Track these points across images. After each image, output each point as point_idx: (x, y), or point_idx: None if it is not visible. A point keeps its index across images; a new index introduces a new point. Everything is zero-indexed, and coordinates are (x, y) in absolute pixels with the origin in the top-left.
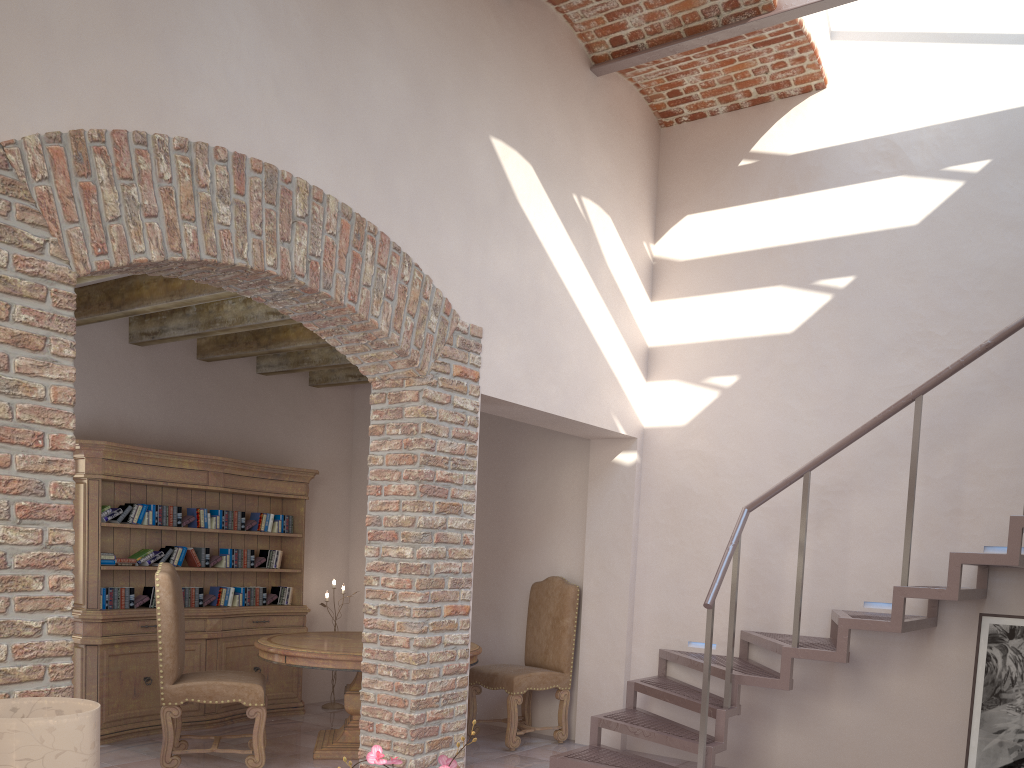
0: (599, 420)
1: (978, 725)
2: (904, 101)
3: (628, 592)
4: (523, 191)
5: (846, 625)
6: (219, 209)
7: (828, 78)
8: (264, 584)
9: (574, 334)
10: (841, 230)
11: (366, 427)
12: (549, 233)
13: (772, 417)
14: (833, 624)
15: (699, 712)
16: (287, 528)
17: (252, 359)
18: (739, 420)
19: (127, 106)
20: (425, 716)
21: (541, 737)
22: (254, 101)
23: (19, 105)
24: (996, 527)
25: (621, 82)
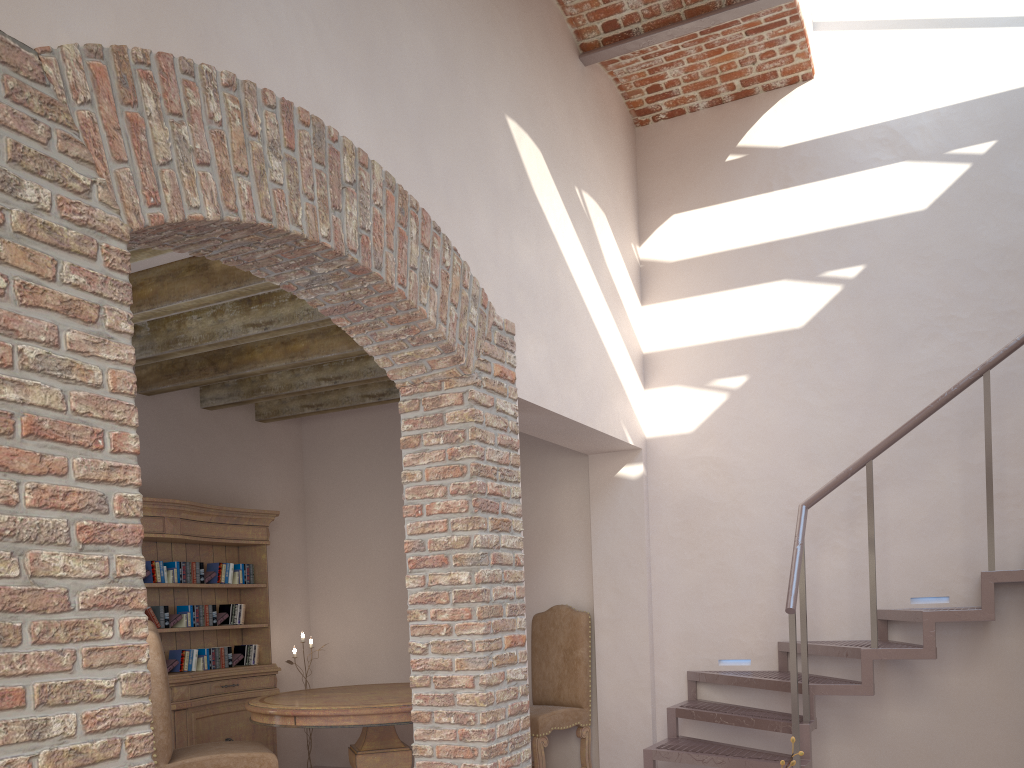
0: (612, 429)
1: None
2: (898, 87)
3: (647, 613)
4: (536, 178)
5: (932, 618)
6: (271, 164)
7: (814, 68)
8: (225, 644)
9: (587, 336)
10: (845, 219)
11: (319, 464)
12: (559, 226)
13: (789, 415)
14: (880, 625)
15: (773, 730)
16: (248, 578)
17: (195, 392)
18: (753, 421)
19: (170, 26)
20: (497, 765)
21: None
22: (296, 42)
23: (53, 4)
24: None
25: (603, 75)
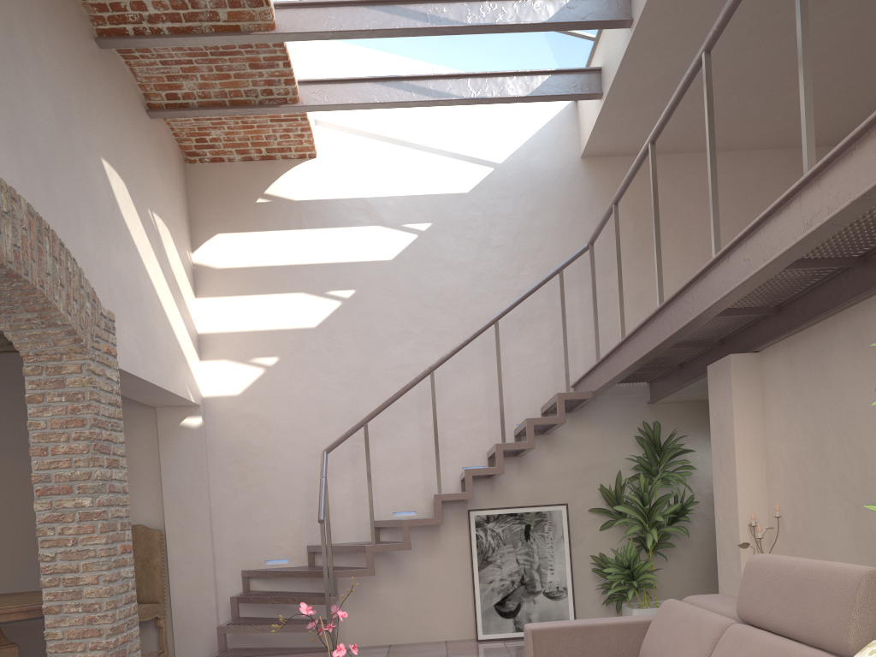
0: (181, 391)
1: (478, 580)
2: (372, 177)
3: (209, 529)
4: (123, 204)
5: (407, 524)
6: None
7: (317, 151)
8: None
9: (161, 321)
10: (341, 258)
11: None
12: (140, 239)
13: (309, 387)
14: (374, 531)
15: (311, 603)
16: None
17: None
18: (283, 390)
19: None
20: (118, 640)
21: None
22: None
23: None
24: (467, 455)
25: (163, 125)
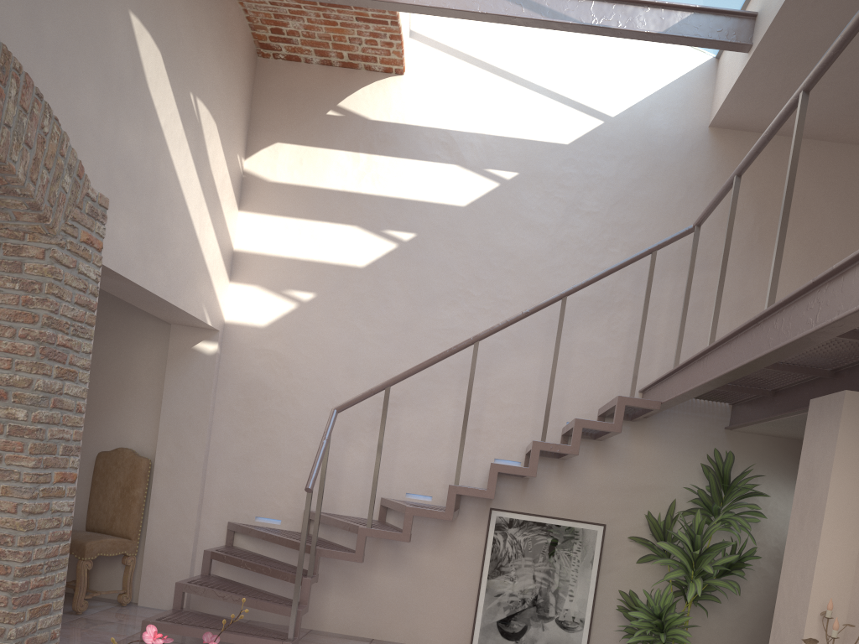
0: (193, 309)
1: (485, 590)
2: (461, 107)
3: (202, 469)
4: (152, 75)
5: (411, 512)
6: None
7: (406, 67)
8: None
9: (181, 225)
10: (408, 194)
11: None
12: (169, 123)
13: (342, 334)
14: (382, 509)
15: (284, 580)
16: None
17: None
18: (314, 331)
19: None
20: (29, 584)
21: (101, 600)
22: None
23: None
24: (503, 445)
25: (234, 3)
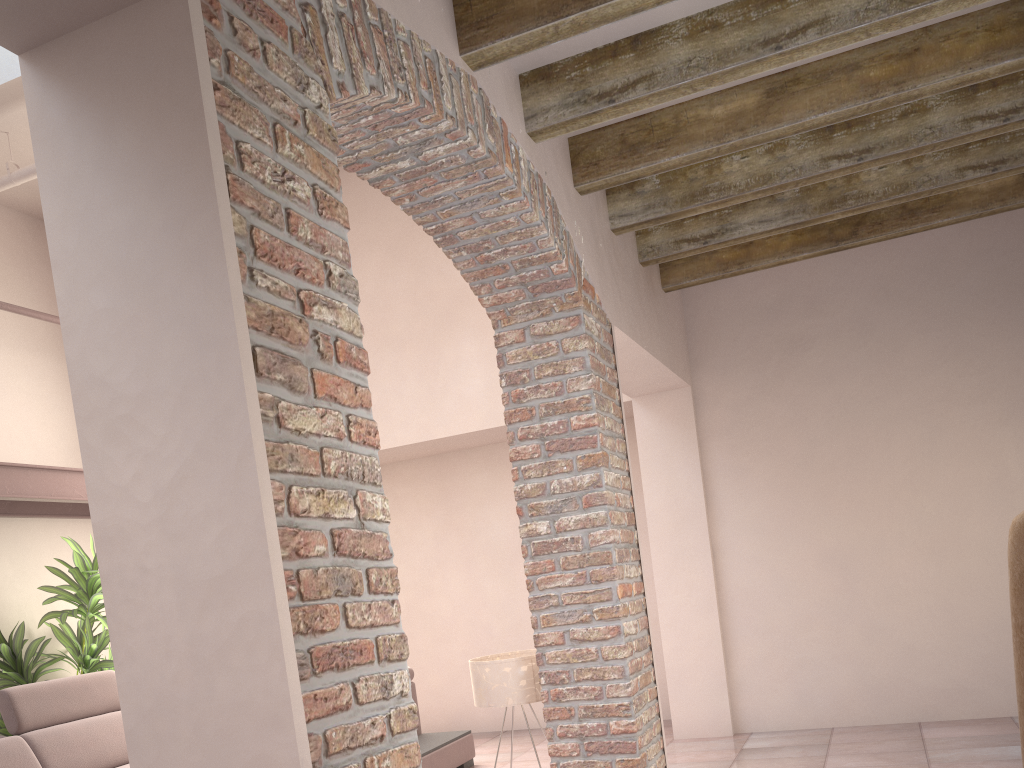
0: None
1: None
2: None
3: None
4: None
5: None
6: None
7: None
8: None
9: None
10: None
11: None
12: None
13: None
14: None
15: None
16: None
17: None
18: None
19: None
20: None
21: None
22: None
23: None
24: None
25: None
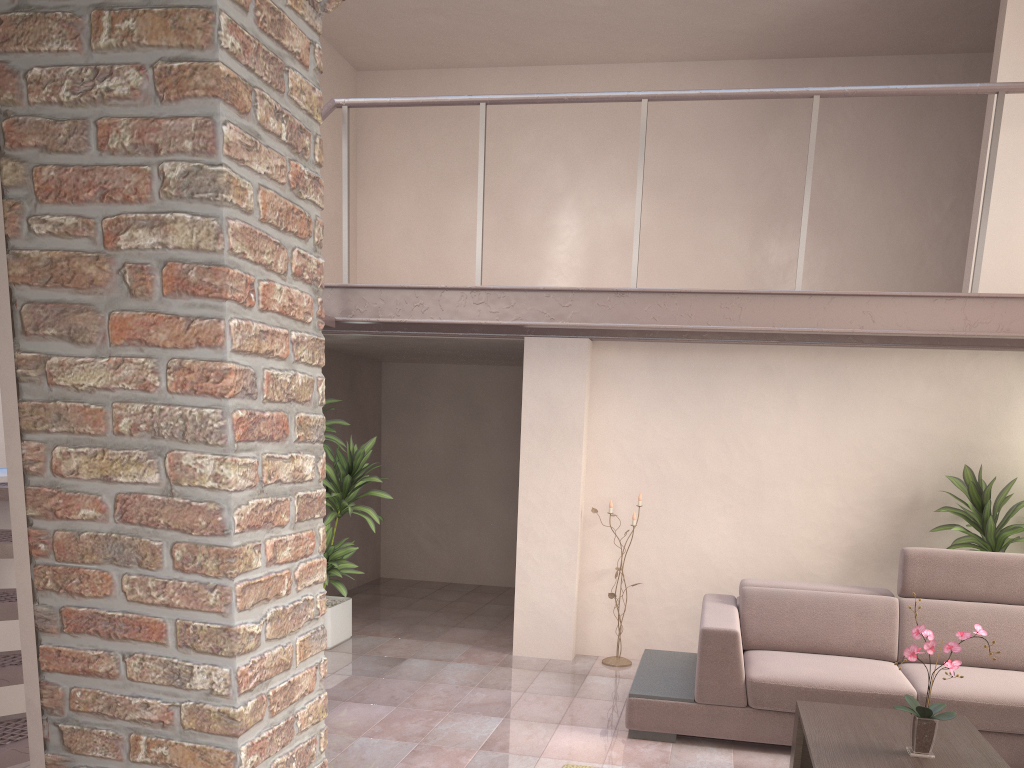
0: None
1: None
2: None
3: None
4: None
5: None
6: None
7: None
8: None
9: None
10: None
11: None
12: None
13: None
14: None
15: None
16: None
17: None
18: None
19: None
20: None
21: None
22: None
23: None
24: None
25: None
